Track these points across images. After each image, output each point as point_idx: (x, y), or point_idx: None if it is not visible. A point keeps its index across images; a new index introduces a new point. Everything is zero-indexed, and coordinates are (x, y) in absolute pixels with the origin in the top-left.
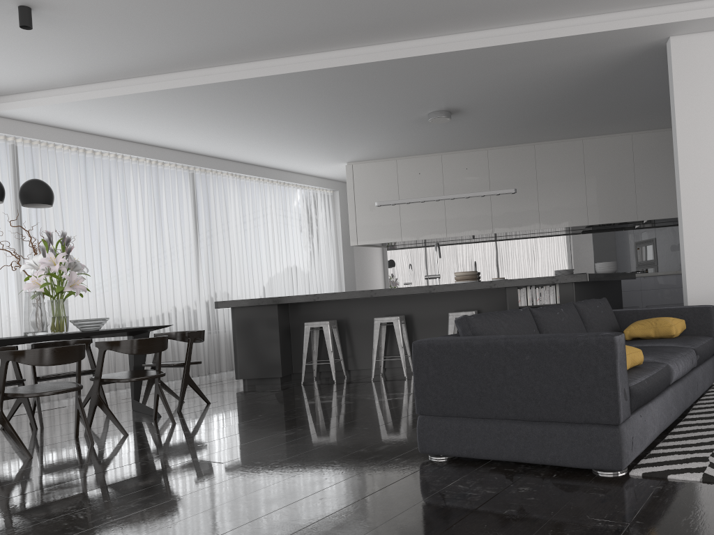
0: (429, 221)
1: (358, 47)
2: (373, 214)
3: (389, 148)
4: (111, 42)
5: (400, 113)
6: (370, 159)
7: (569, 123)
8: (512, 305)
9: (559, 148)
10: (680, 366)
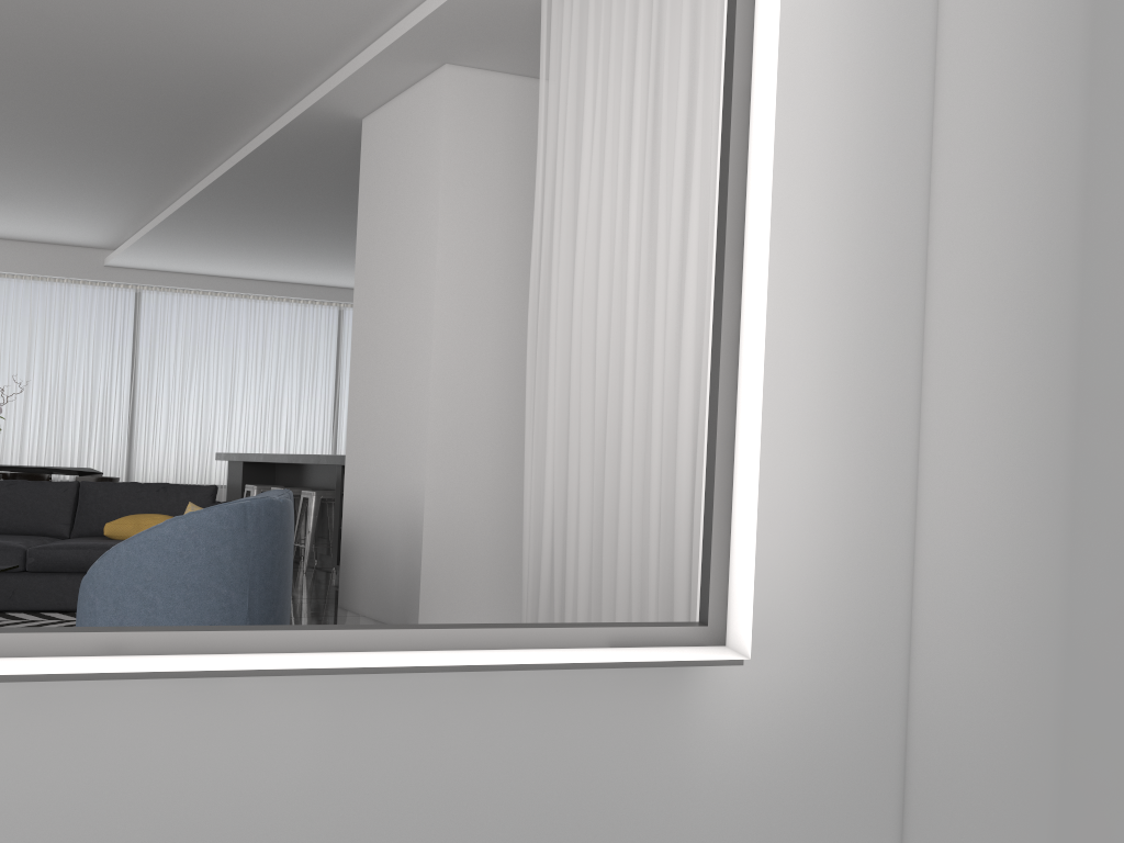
0: None
1: (204, 177)
2: None
3: None
4: (61, 203)
5: None
6: None
7: None
8: (337, 489)
9: None
10: None
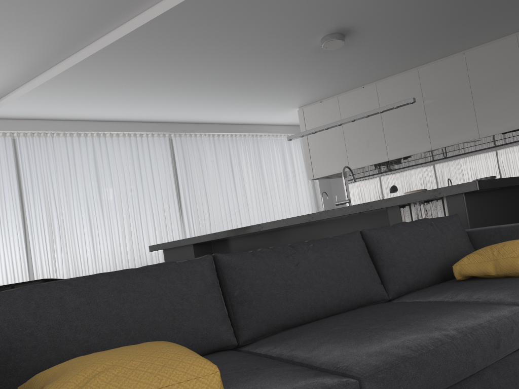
0: (371, 148)
1: None
2: (323, 149)
3: (321, 86)
4: None
5: (293, 47)
6: (315, 100)
7: (487, 18)
8: None
9: (491, 50)
10: (426, 370)
